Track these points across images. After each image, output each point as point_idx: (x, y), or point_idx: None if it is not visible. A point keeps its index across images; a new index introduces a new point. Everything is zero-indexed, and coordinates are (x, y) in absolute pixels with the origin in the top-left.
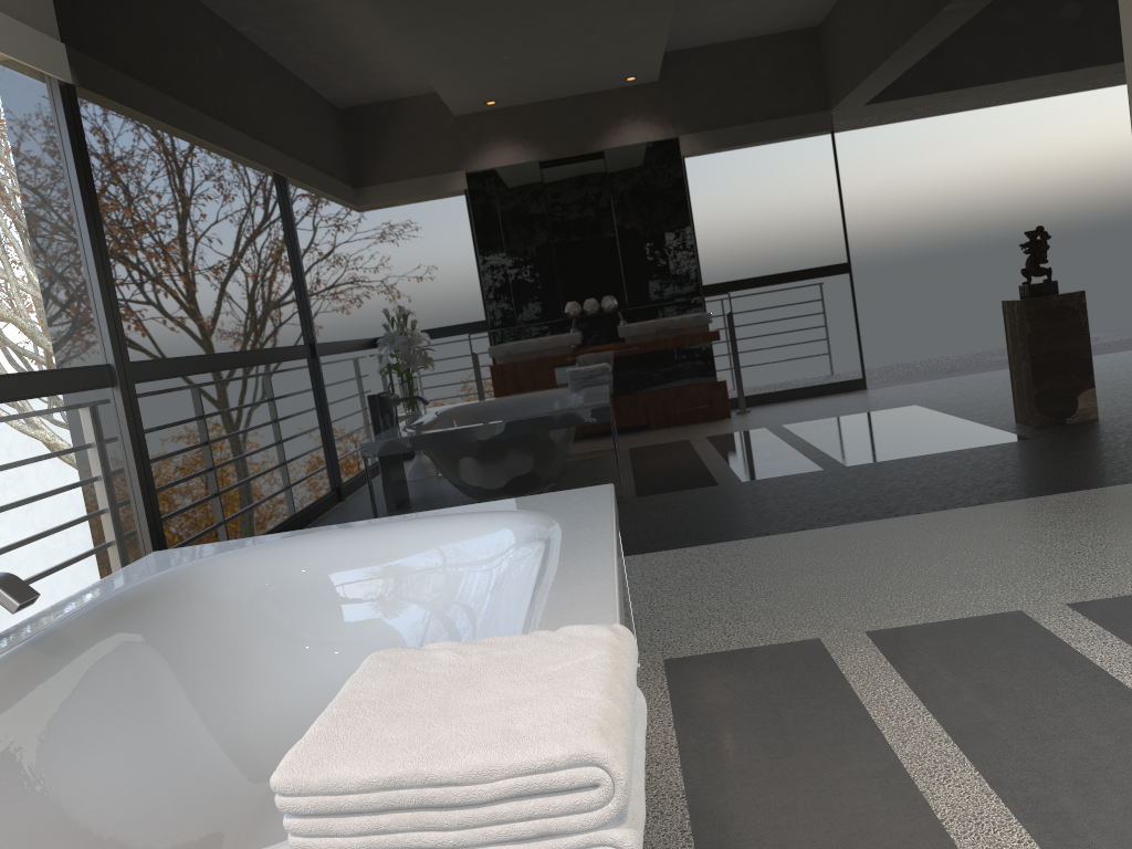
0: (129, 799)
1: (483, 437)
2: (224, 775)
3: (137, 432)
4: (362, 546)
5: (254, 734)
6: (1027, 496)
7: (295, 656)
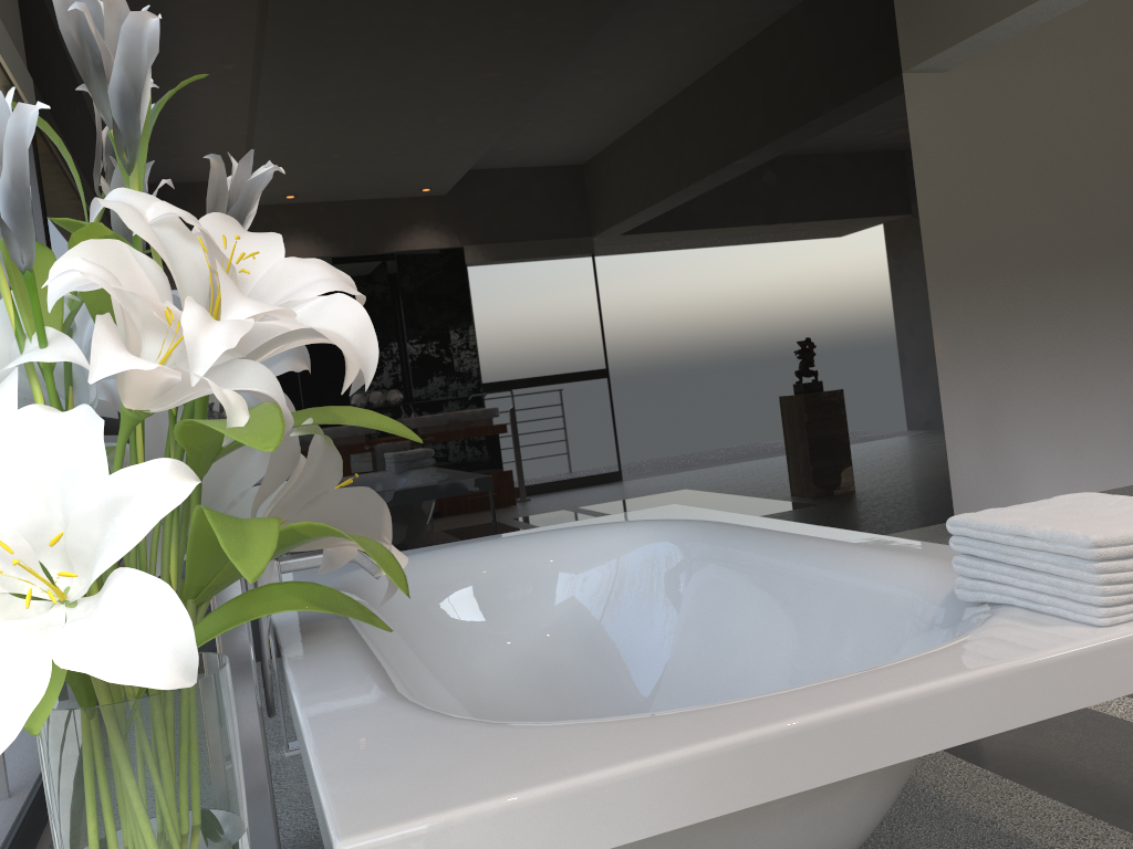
0: None
1: (447, 490)
2: None
3: None
4: (493, 557)
5: None
6: None
7: (452, 657)
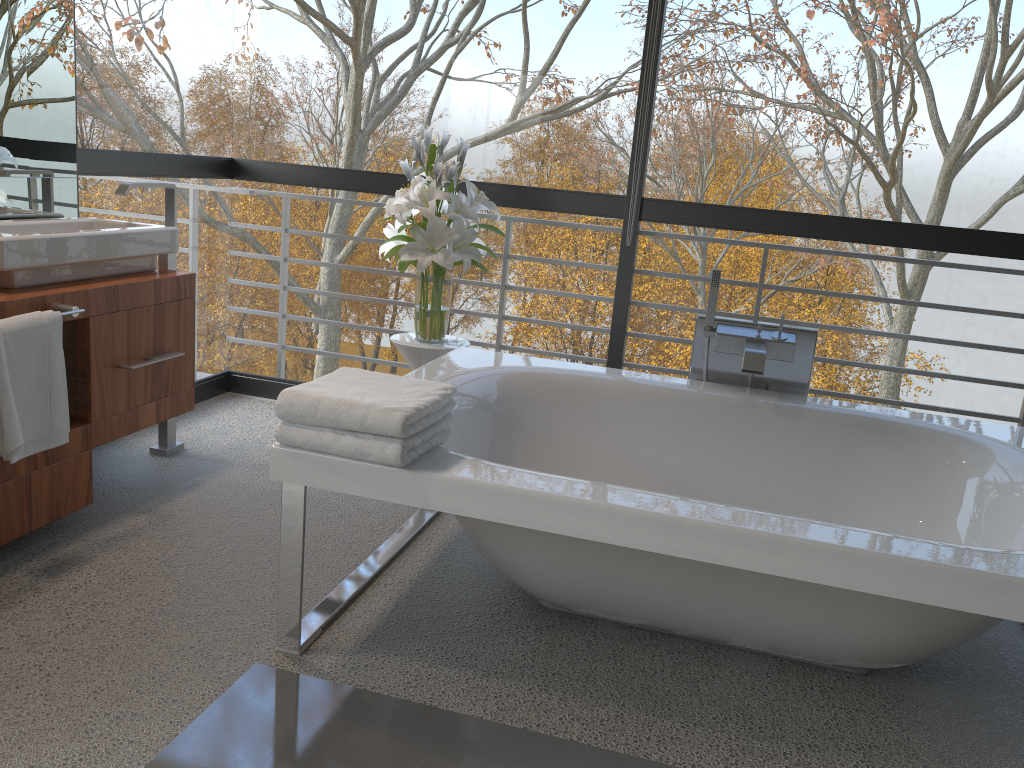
0: None
1: None
2: None
3: None
4: None
5: None
6: None
7: None
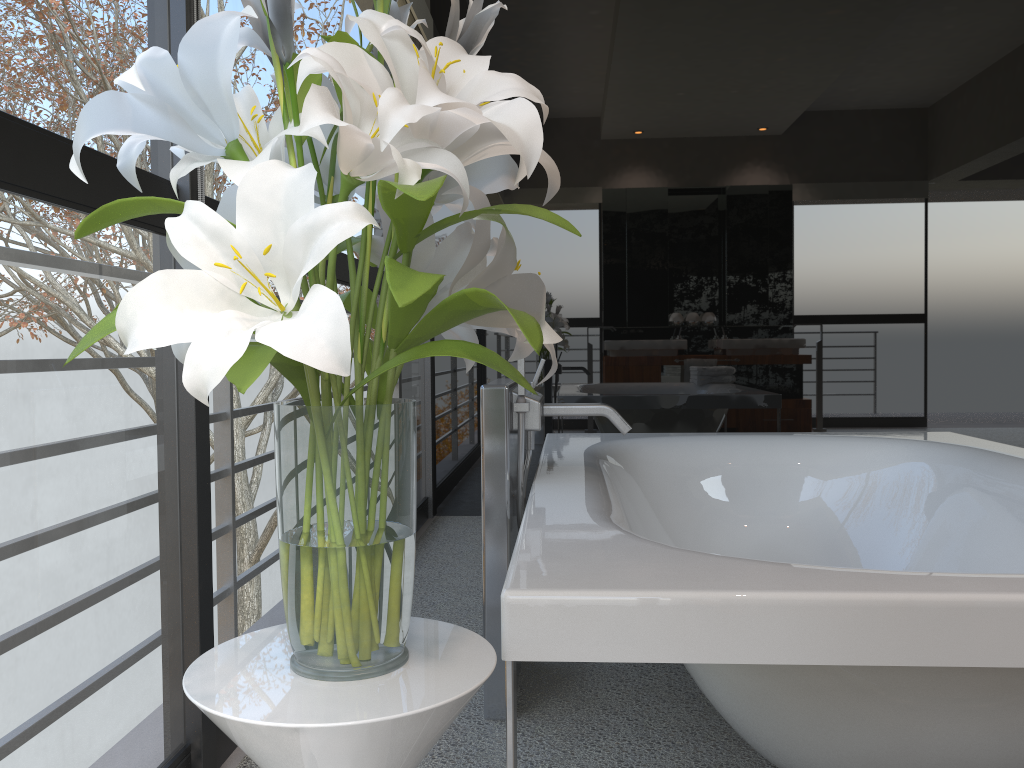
0: None
1: (730, 395)
2: None
3: None
4: (750, 450)
5: None
6: None
7: (697, 531)
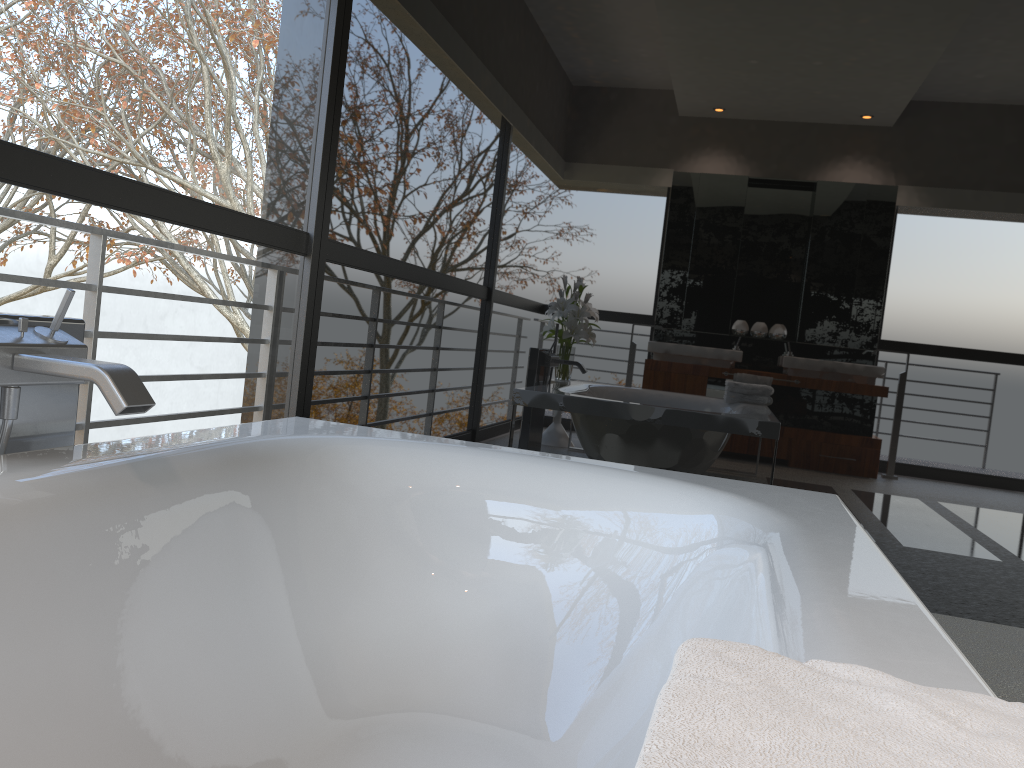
0: (180, 690)
1: (655, 410)
2: (297, 694)
3: (314, 308)
4: (521, 477)
5: (343, 655)
6: None
7: (413, 578)
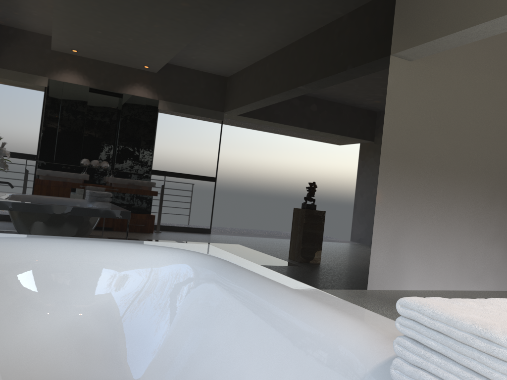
0: None
1: (89, 209)
2: None
3: None
4: (73, 251)
5: None
6: (321, 288)
7: (16, 314)
